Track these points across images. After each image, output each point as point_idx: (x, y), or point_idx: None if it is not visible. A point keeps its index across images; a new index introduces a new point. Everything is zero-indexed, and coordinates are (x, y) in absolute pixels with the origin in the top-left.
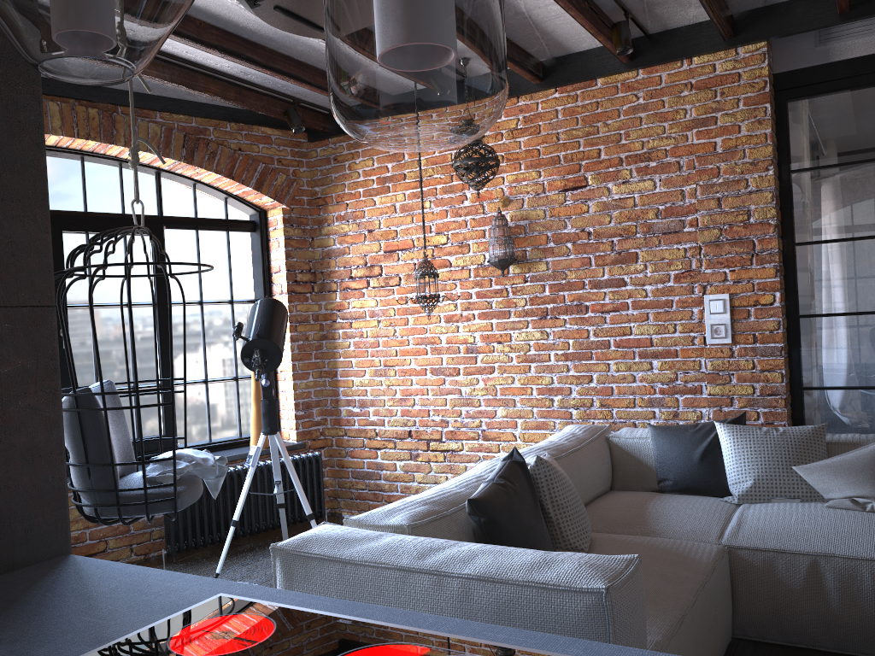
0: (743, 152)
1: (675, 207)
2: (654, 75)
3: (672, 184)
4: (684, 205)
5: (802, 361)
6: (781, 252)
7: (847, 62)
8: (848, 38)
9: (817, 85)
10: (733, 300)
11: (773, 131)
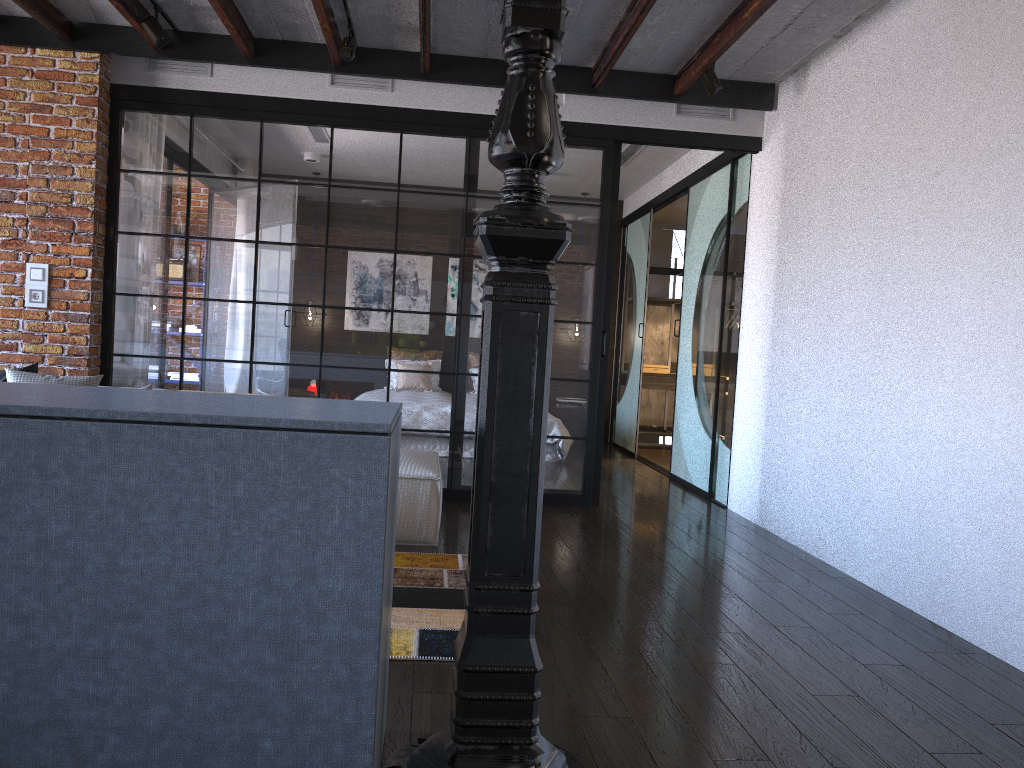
0: (73, 143)
1: (8, 179)
2: (0, 54)
3: (7, 158)
4: (16, 179)
5: (114, 331)
6: (103, 236)
7: (168, 91)
8: (170, 71)
9: (145, 103)
10: (53, 270)
11: (103, 132)
